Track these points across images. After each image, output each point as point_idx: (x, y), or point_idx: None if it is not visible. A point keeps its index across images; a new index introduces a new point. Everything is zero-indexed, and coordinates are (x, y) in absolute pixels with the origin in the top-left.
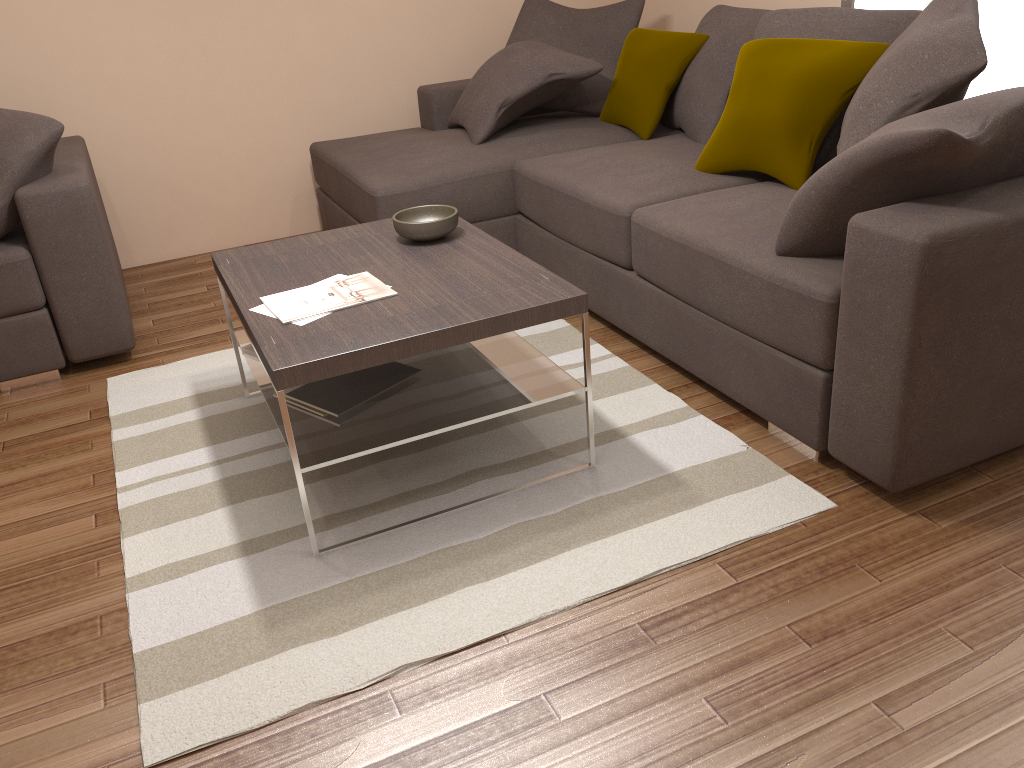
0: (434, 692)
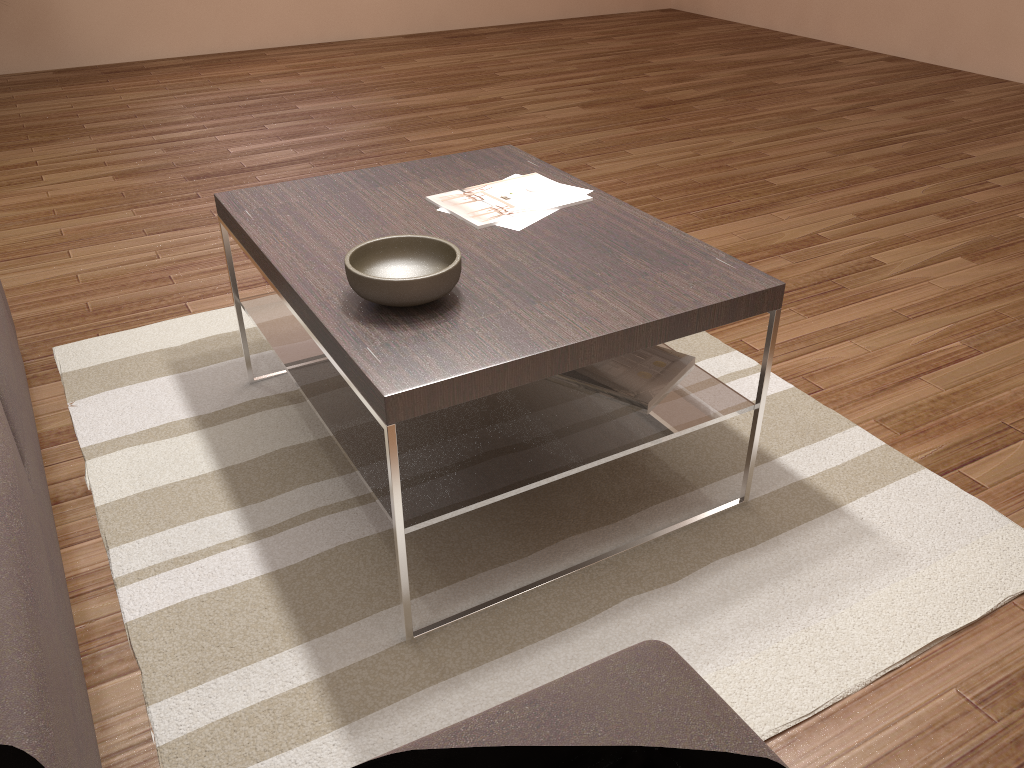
0: None
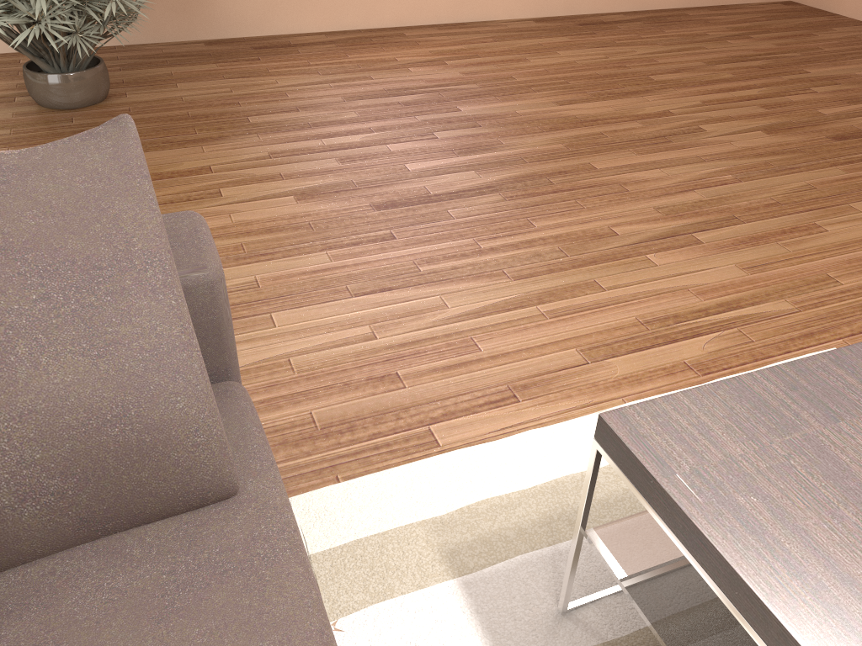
0: (666, 371)
